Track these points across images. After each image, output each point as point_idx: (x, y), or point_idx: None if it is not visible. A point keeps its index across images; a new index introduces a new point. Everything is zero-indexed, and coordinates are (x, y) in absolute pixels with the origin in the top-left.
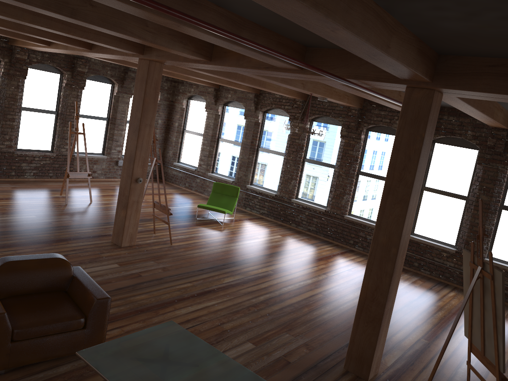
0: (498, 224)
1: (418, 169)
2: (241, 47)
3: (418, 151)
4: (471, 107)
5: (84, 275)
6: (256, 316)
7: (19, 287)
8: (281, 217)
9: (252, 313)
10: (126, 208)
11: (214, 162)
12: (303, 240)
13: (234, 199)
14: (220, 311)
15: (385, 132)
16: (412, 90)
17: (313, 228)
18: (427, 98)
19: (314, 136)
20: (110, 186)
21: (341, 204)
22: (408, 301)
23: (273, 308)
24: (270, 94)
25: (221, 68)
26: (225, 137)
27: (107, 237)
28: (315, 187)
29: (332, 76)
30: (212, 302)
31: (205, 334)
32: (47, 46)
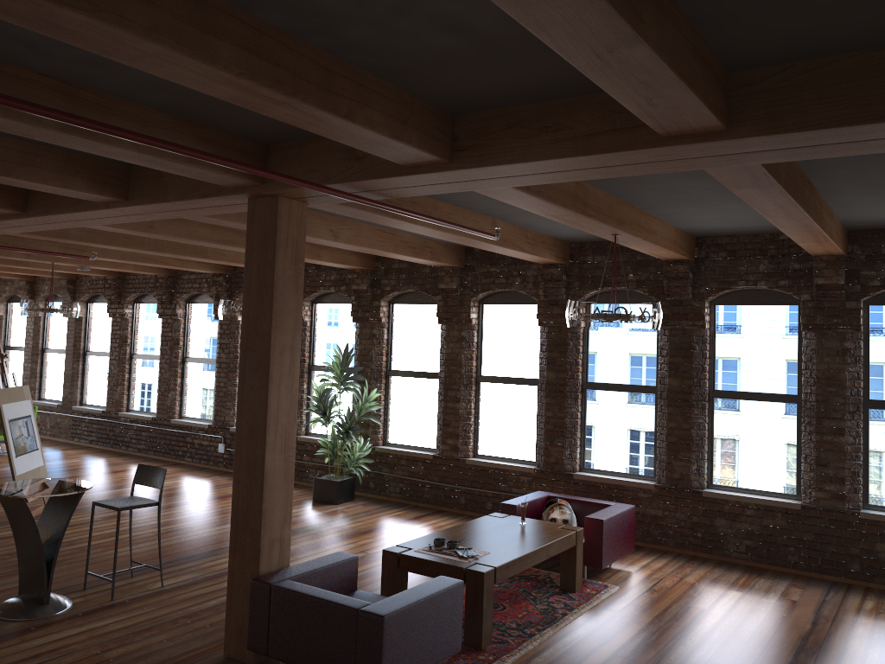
0: (310, 390)
1: None
2: None
3: None
4: (114, 246)
5: None
6: None
7: None
8: (111, 440)
9: None
10: None
11: (40, 384)
12: (113, 460)
13: None
14: None
15: (203, 301)
16: None
17: (143, 446)
18: None
19: (50, 312)
20: None
21: (167, 404)
22: (156, 495)
23: None
24: (87, 276)
25: None
26: (51, 345)
27: None
28: (145, 390)
29: None
30: None
31: None
32: None
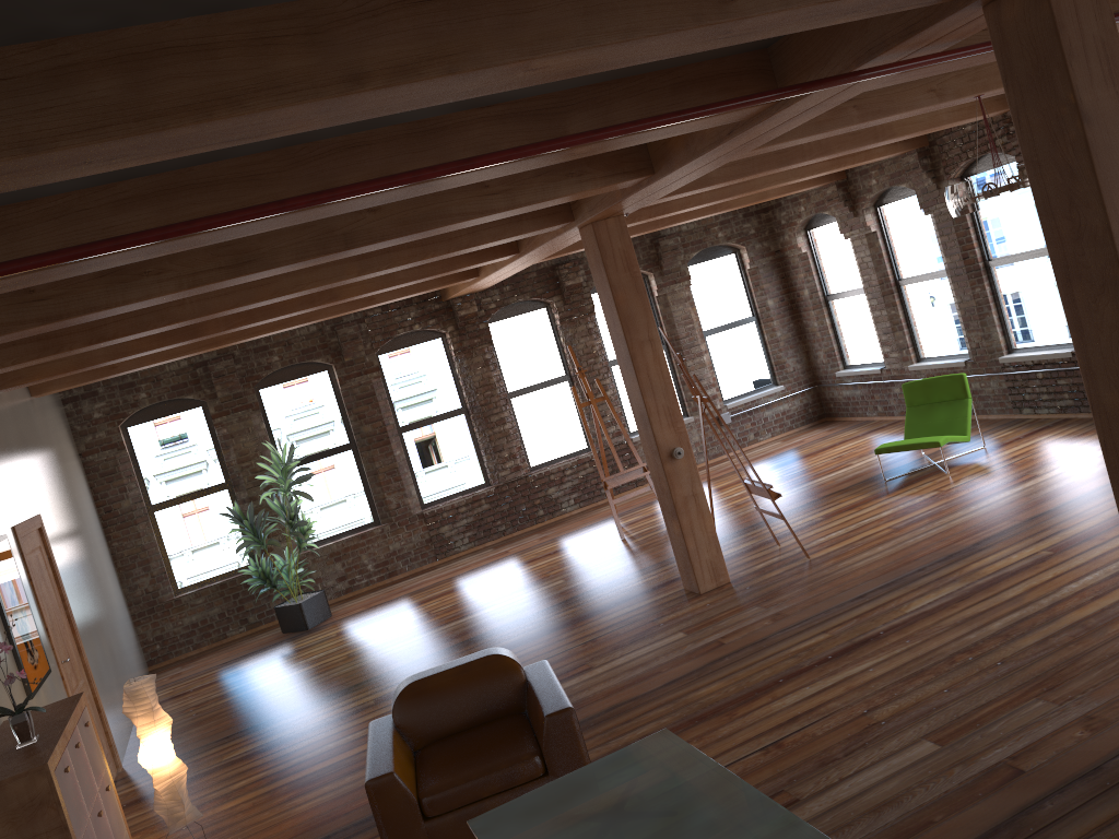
0: None
1: (1109, 187)
2: (584, 146)
3: (1081, 142)
4: None
5: (543, 675)
6: (965, 674)
7: (440, 723)
8: None
9: (957, 668)
10: (676, 516)
11: (911, 338)
12: None
13: (962, 404)
14: (875, 682)
15: None
16: (996, 6)
17: None
18: (1036, 6)
19: (1022, 189)
20: (717, 471)
21: None
22: None
23: (1021, 643)
24: (951, 133)
25: (685, 173)
26: (910, 272)
27: (679, 581)
28: None
29: (785, 93)
30: (863, 665)
31: (824, 741)
32: (477, 278)
